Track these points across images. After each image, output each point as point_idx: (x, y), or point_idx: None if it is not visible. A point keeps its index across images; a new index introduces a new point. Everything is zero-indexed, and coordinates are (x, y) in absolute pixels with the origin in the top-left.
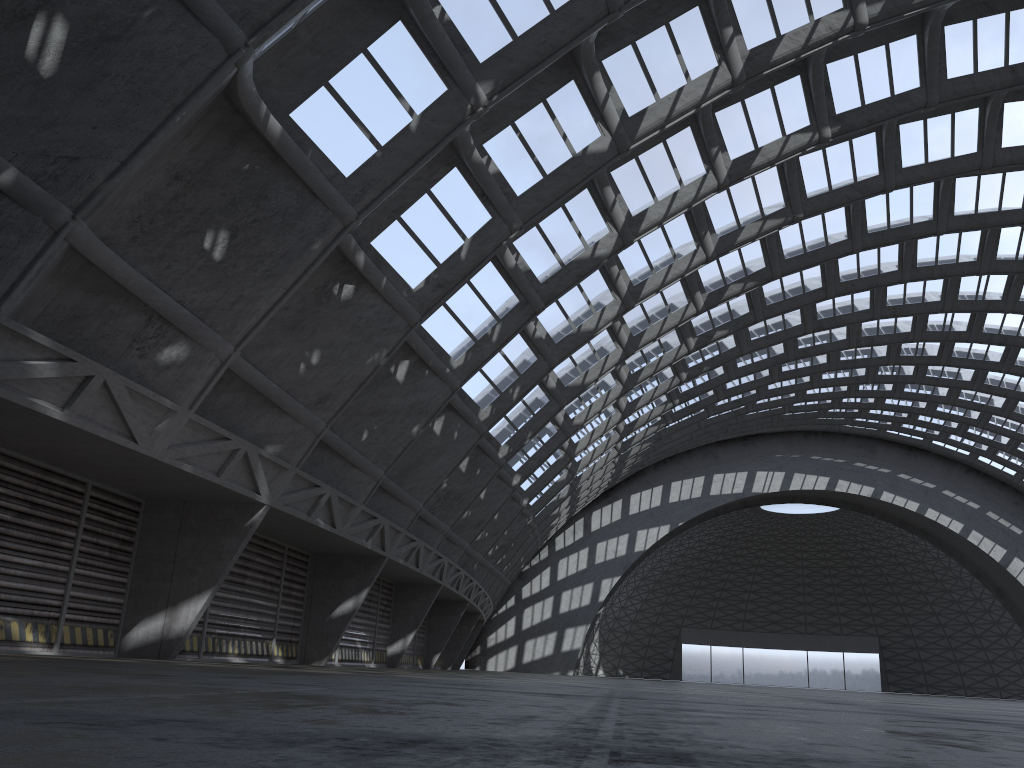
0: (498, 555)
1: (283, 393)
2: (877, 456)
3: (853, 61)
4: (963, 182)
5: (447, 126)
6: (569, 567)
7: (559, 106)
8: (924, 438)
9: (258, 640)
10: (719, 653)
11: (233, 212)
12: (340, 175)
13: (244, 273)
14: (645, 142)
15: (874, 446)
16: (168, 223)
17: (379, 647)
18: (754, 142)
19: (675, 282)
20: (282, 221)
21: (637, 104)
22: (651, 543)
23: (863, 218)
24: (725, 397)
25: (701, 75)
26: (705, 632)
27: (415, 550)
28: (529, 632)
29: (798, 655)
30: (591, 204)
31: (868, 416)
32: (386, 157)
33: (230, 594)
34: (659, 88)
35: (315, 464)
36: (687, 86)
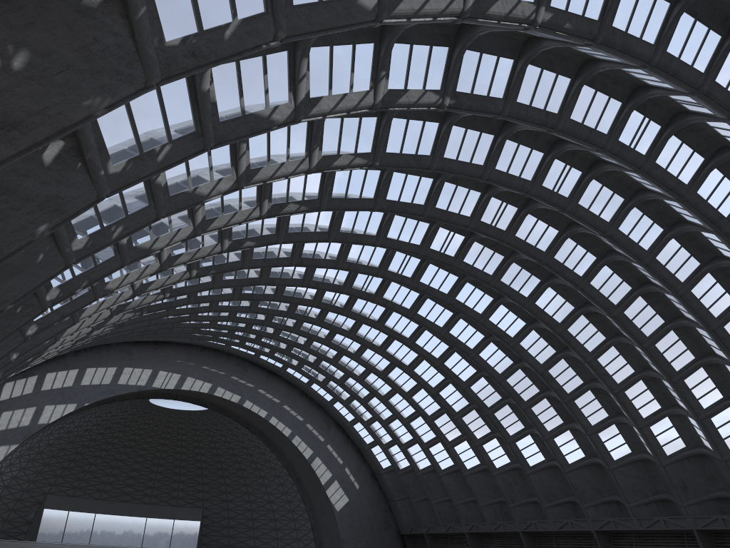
0: None
1: None
2: (248, 374)
3: (478, 57)
4: (447, 186)
5: None
6: None
7: None
8: (286, 366)
9: None
10: (75, 518)
11: None
12: None
13: None
14: (342, 37)
15: (247, 366)
16: None
17: None
18: (406, 83)
19: (280, 180)
20: None
21: None
22: (56, 418)
23: (387, 187)
24: (194, 302)
25: None
26: (67, 499)
27: None
28: None
29: (139, 521)
30: (285, 68)
31: (260, 343)
32: None
33: None
34: None
35: None
36: None
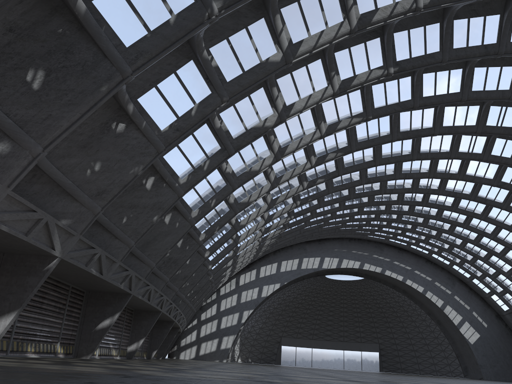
0: (192, 296)
1: (75, 187)
2: (384, 252)
3: (407, 33)
4: (448, 109)
5: (192, 24)
6: (227, 304)
7: (254, 32)
8: (407, 244)
9: (48, 343)
10: (300, 351)
11: (49, 59)
12: (123, 45)
13: (53, 100)
14: (296, 65)
15: (382, 247)
16: (2, 60)
17: (123, 347)
18: (354, 71)
19: (303, 147)
20: (82, 69)
21: (298, 37)
22: (270, 292)
23: (398, 123)
24: (316, 216)
25: (334, 25)
26: (293, 340)
27: (148, 291)
28: (203, 338)
29: (339, 352)
30: (264, 96)
31: (382, 231)
32: (153, 38)
33: (31, 314)
34: (311, 29)
35: (92, 235)
36: (326, 30)
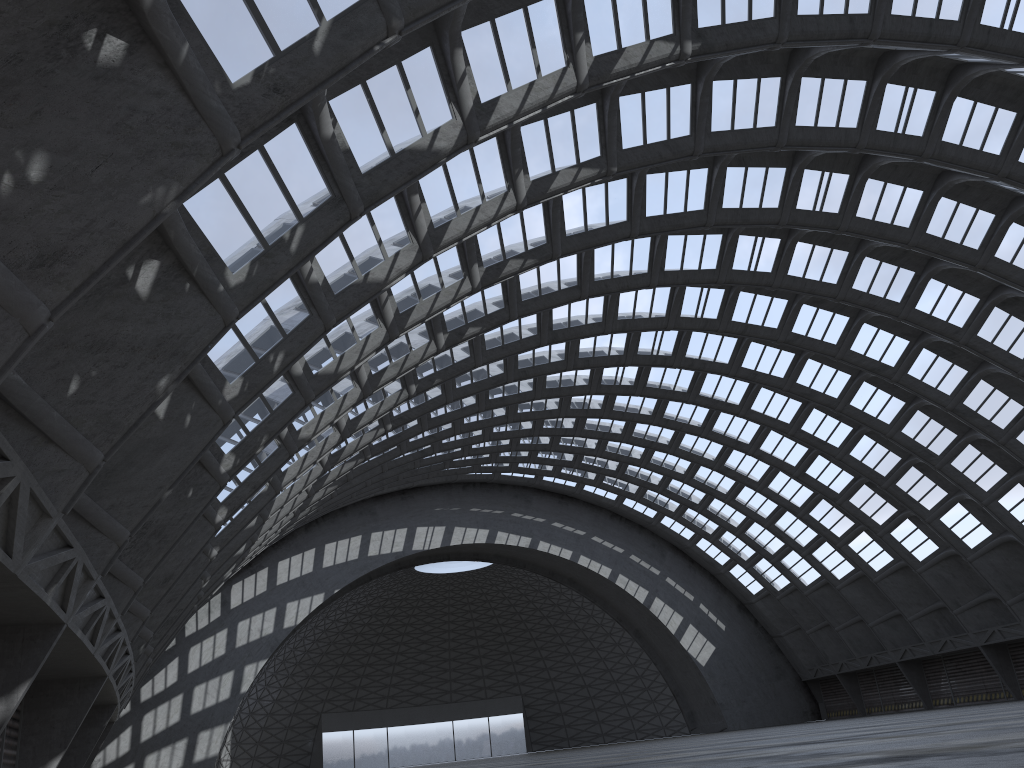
0: (162, 633)
1: None
2: (533, 505)
3: None
4: (732, 172)
5: None
6: (203, 655)
7: None
8: (581, 483)
9: None
10: (363, 737)
11: None
12: None
13: None
14: (505, 2)
15: (529, 495)
16: None
17: None
18: (618, 39)
19: (481, 231)
20: None
21: None
22: (303, 616)
23: (643, 199)
24: (429, 428)
25: None
26: (347, 715)
27: (100, 614)
28: (151, 744)
29: (444, 727)
30: (433, 72)
31: (537, 460)
32: None
33: None
34: None
35: None
36: None
